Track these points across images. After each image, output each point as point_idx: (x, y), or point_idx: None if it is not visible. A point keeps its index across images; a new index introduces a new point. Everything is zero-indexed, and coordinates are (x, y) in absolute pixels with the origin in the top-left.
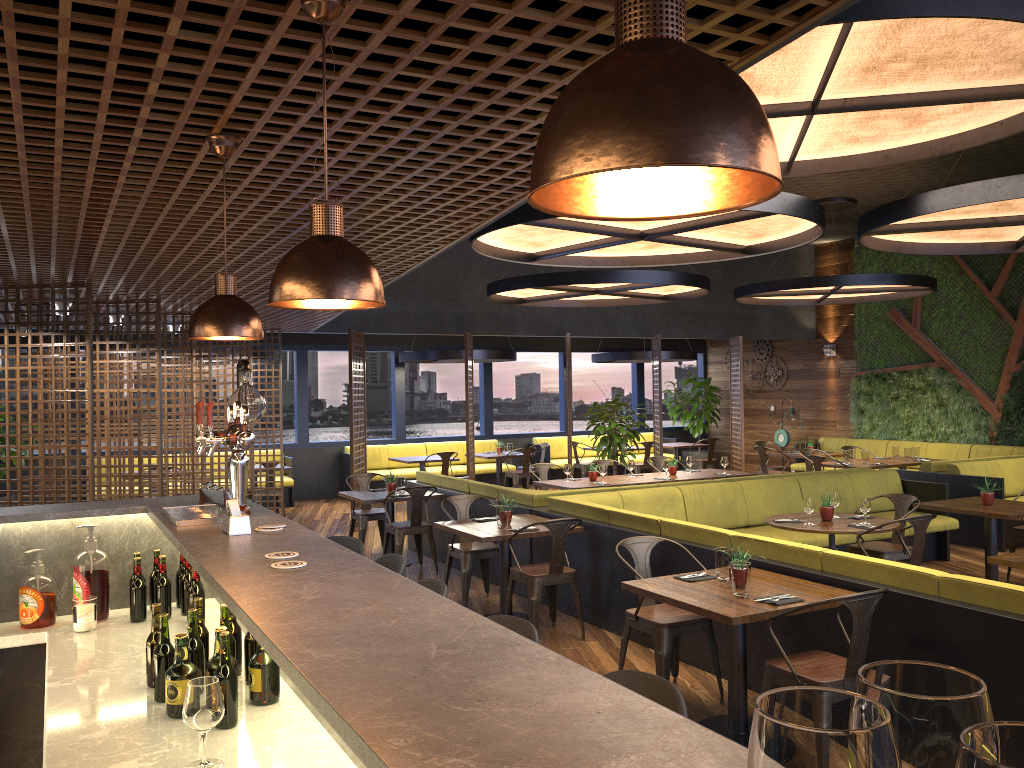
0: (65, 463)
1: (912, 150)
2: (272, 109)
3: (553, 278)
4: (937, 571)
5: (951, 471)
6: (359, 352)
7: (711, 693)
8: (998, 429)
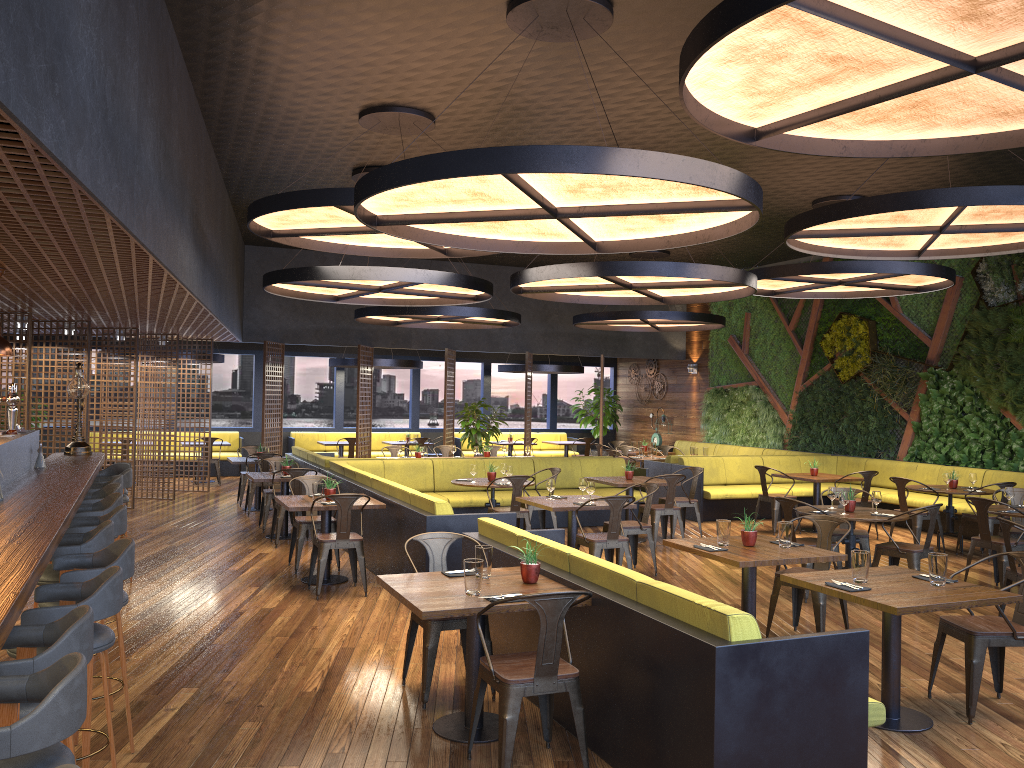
0: None
1: None
2: (2, 263)
3: (385, 310)
4: (415, 491)
5: (680, 462)
6: (277, 358)
7: (342, 568)
8: (789, 437)
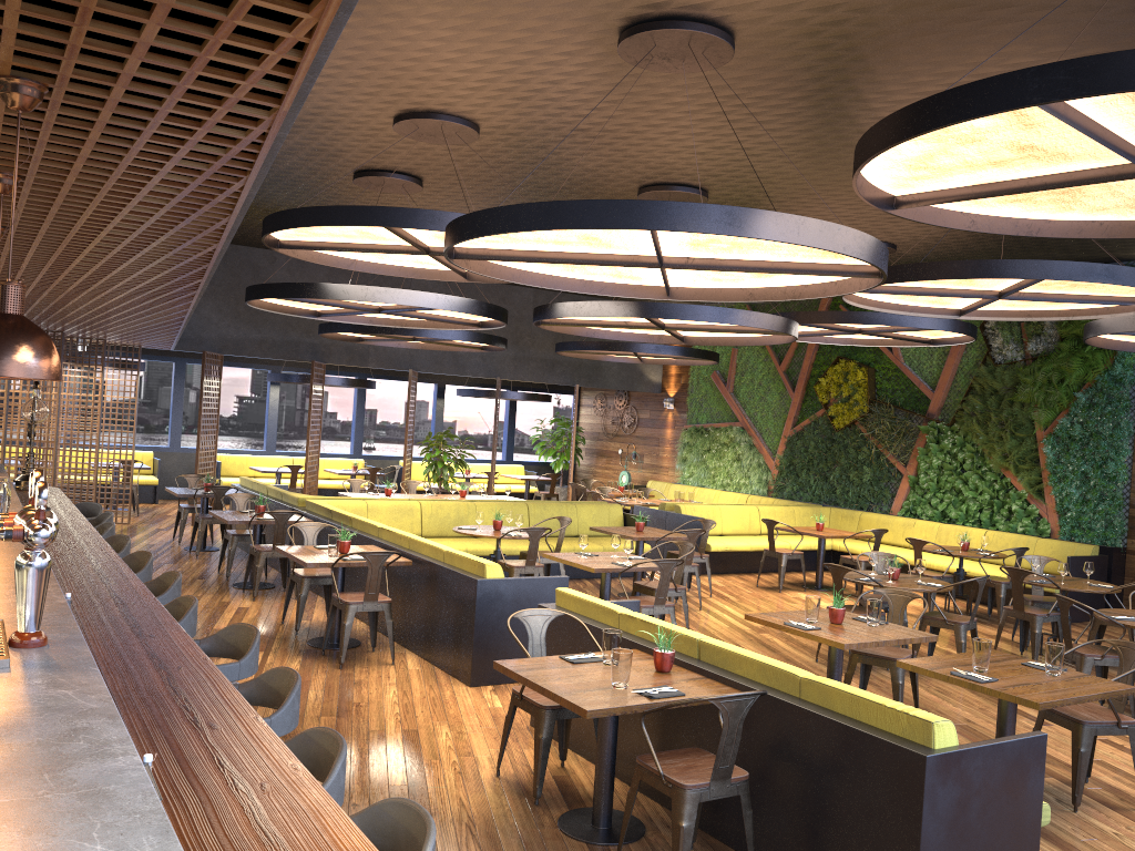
0: None
1: None
2: None
3: (361, 327)
4: (448, 548)
5: (676, 510)
6: (215, 371)
7: None
8: (775, 484)
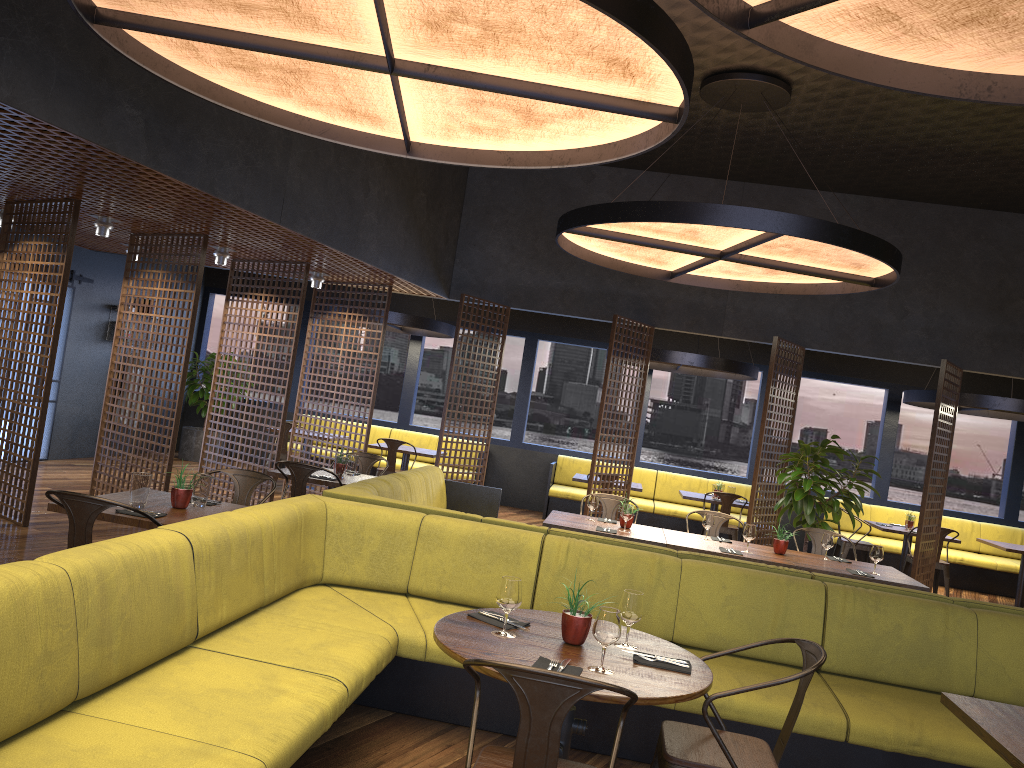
0: None
1: None
2: None
3: (583, 215)
4: None
5: None
6: (490, 327)
7: None
8: None
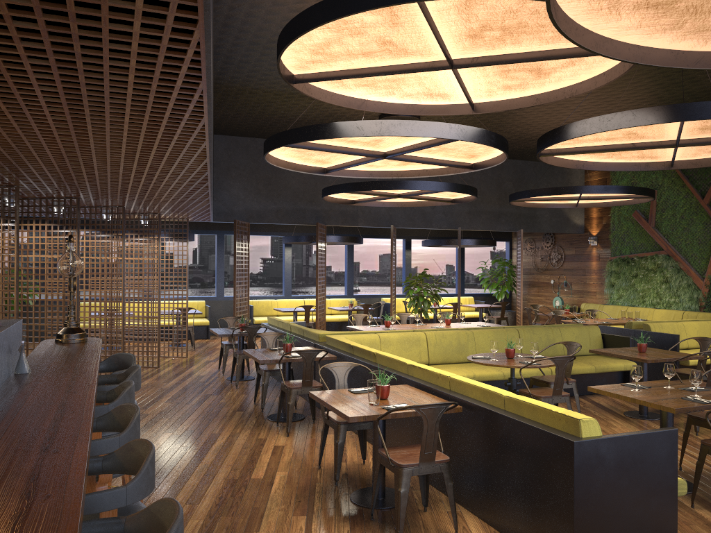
0: (0, 301)
1: (553, 94)
2: None
3: (358, 186)
4: (507, 392)
5: (645, 328)
6: (244, 235)
7: None
8: (706, 300)
